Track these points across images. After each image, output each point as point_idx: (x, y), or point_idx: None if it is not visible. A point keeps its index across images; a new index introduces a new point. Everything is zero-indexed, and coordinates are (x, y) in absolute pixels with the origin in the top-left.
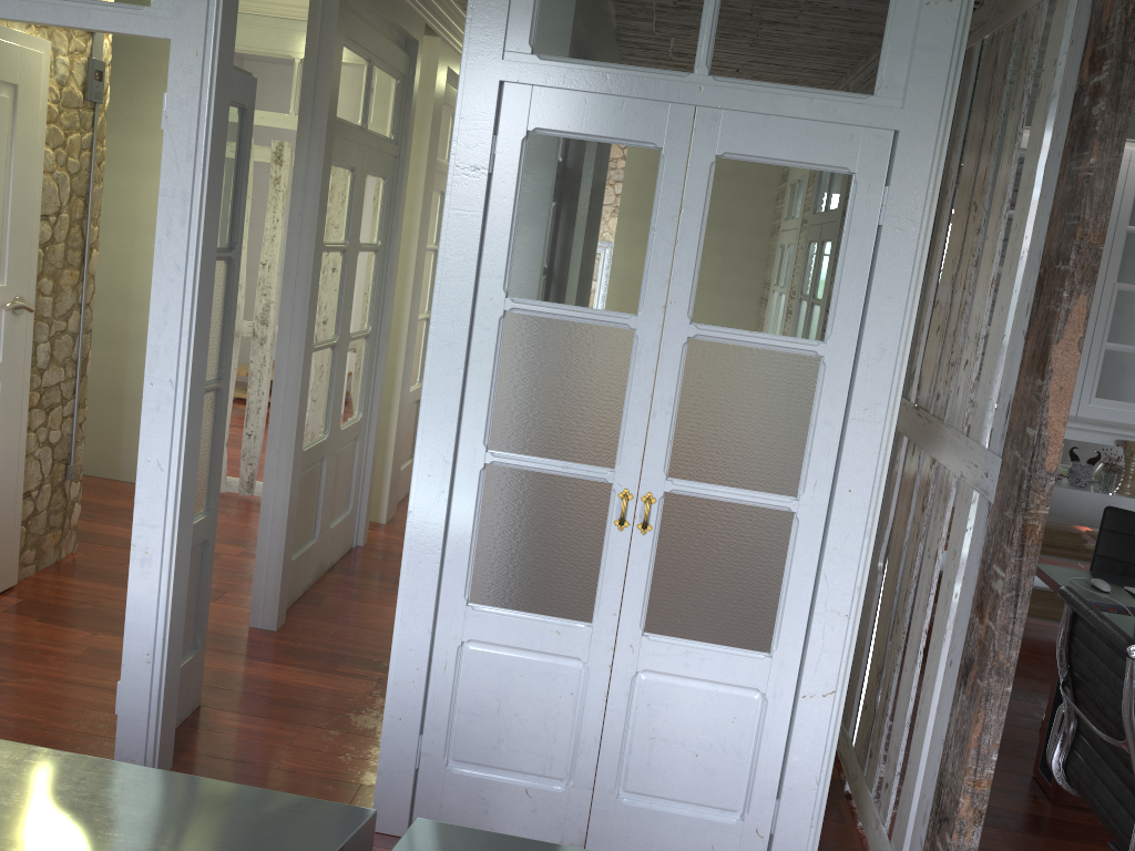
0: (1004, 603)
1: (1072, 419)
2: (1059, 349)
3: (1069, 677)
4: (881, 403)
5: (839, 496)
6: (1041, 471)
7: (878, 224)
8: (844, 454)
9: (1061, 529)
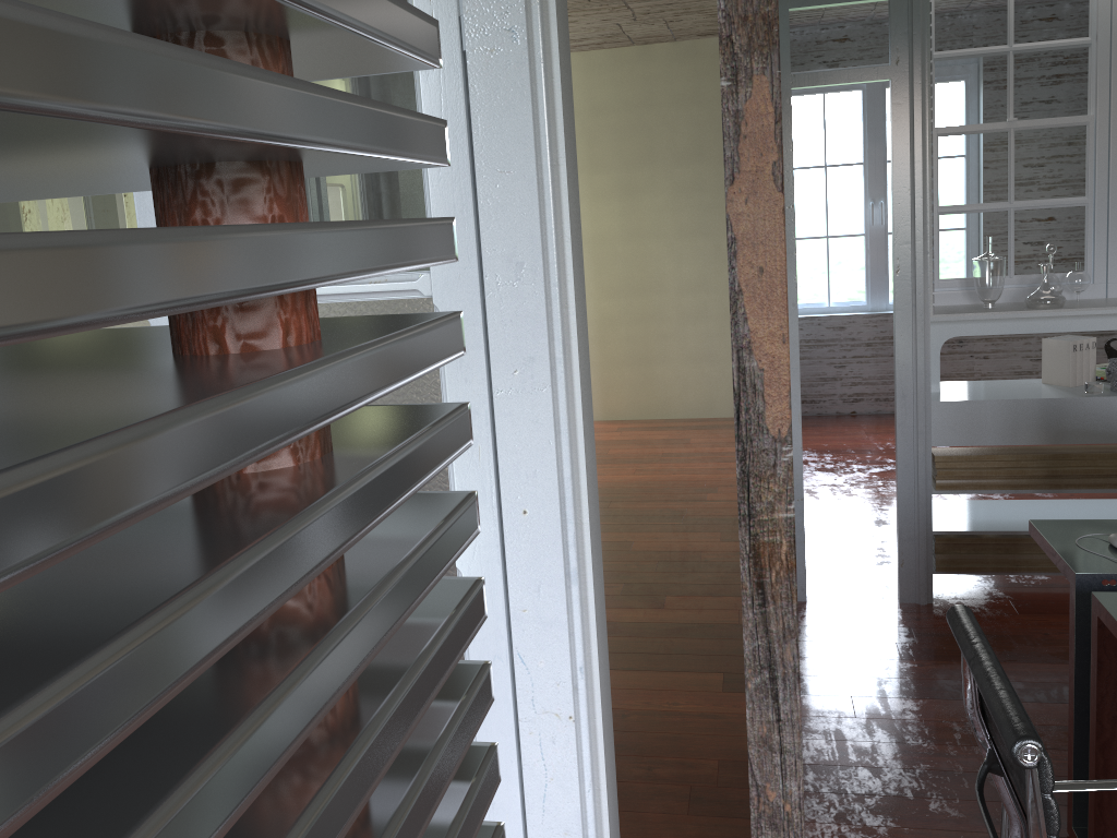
0: (754, 696)
1: (1096, 304)
2: (738, 195)
3: (995, 758)
4: (539, 357)
5: (511, 524)
6: (762, 438)
7: (463, 50)
8: (500, 453)
9: (1108, 450)
